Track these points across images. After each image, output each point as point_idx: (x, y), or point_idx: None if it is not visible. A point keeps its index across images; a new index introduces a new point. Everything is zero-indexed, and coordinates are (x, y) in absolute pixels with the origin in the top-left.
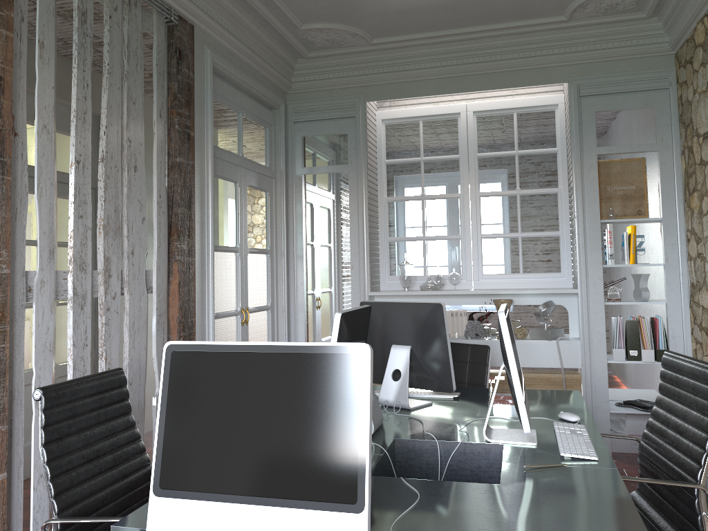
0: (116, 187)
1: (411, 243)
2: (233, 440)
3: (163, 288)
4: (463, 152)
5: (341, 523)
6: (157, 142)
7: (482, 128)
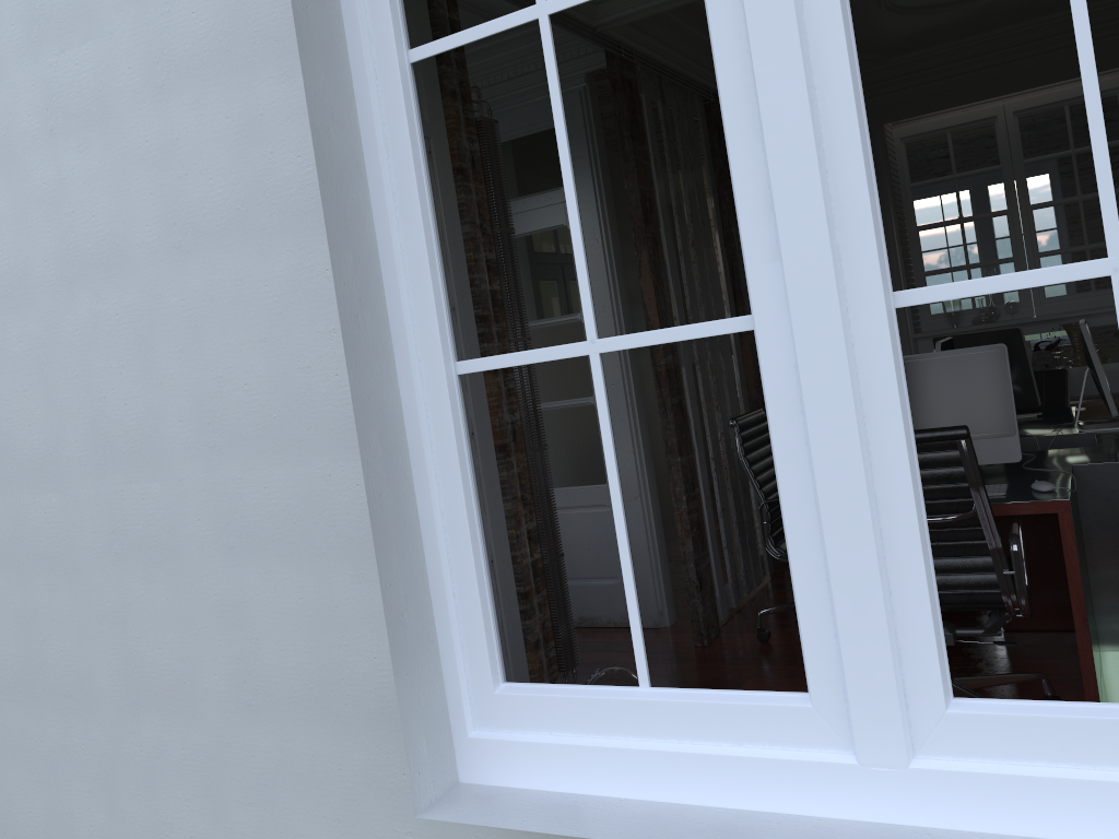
0: (703, 265)
1: (953, 274)
2: (924, 410)
3: (739, 350)
4: (1005, 161)
5: (1002, 443)
6: (716, 218)
7: (1026, 130)
